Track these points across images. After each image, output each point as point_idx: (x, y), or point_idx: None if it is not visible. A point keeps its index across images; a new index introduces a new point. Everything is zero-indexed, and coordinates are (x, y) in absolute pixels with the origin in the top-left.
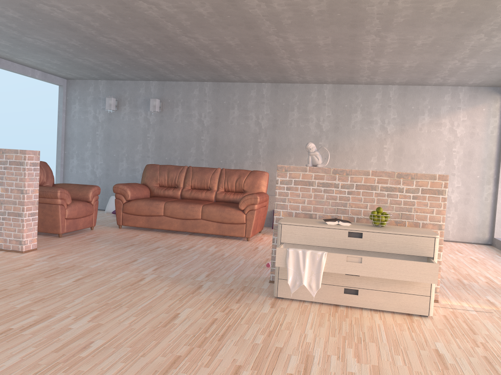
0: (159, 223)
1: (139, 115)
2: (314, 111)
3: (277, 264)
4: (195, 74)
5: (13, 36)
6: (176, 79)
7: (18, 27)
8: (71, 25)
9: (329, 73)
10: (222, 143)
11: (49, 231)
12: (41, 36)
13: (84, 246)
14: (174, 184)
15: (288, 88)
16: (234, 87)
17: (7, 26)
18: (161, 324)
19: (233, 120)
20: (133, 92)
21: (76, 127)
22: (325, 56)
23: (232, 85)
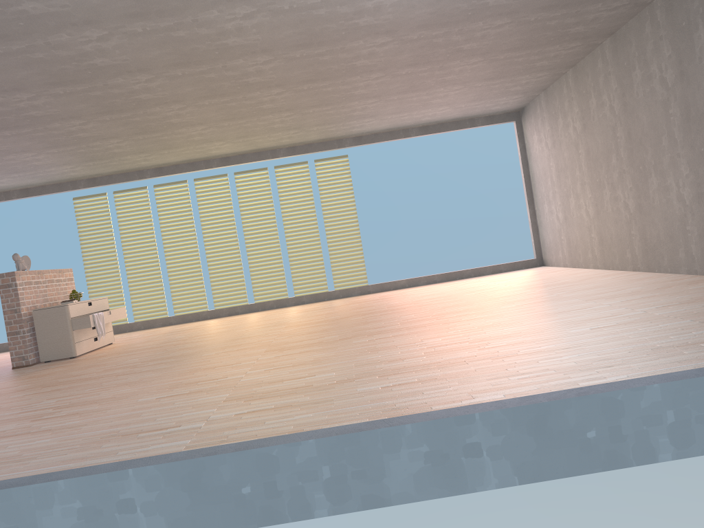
0: None
1: None
2: None
3: (92, 326)
4: None
5: None
6: None
7: None
8: None
9: None
10: None
11: None
12: None
13: None
14: None
15: None
16: None
17: None
18: (131, 355)
19: None
20: None
21: None
22: None
23: None
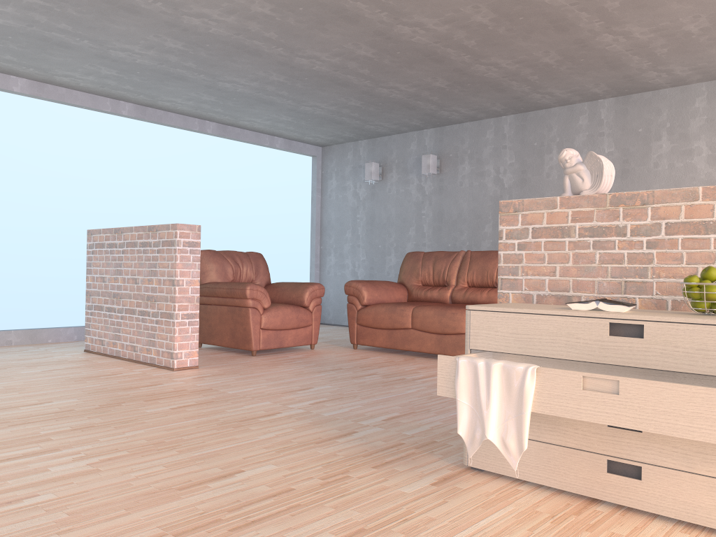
0: (406, 340)
1: (410, 184)
2: (703, 134)
3: (440, 392)
4: (477, 104)
5: (206, 84)
6: (458, 120)
7: (198, 66)
8: (246, 45)
9: (713, 49)
10: None
11: (241, 347)
12: (233, 75)
13: (267, 367)
14: (443, 280)
15: (648, 100)
16: (550, 116)
17: (187, 68)
18: (181, 485)
19: (551, 171)
20: (402, 150)
21: (333, 211)
22: (677, 6)
23: (546, 114)
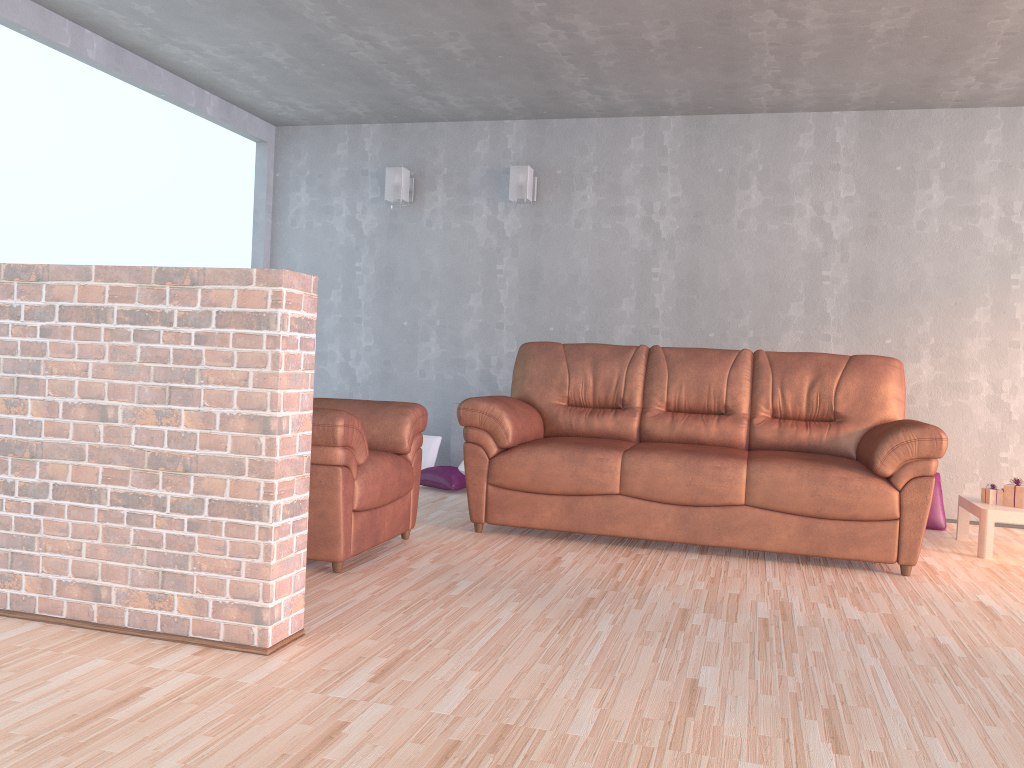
0: (607, 517)
1: (473, 215)
2: (995, 186)
3: None
4: (657, 87)
5: None
6: (585, 111)
7: None
8: None
9: None
10: (713, 283)
11: None
12: None
13: (446, 612)
14: (616, 398)
15: (913, 123)
16: (749, 128)
17: None
18: None
19: (746, 219)
20: (458, 151)
21: (300, 251)
22: None
23: (741, 122)
